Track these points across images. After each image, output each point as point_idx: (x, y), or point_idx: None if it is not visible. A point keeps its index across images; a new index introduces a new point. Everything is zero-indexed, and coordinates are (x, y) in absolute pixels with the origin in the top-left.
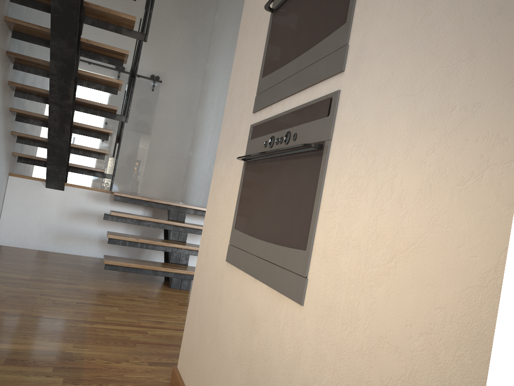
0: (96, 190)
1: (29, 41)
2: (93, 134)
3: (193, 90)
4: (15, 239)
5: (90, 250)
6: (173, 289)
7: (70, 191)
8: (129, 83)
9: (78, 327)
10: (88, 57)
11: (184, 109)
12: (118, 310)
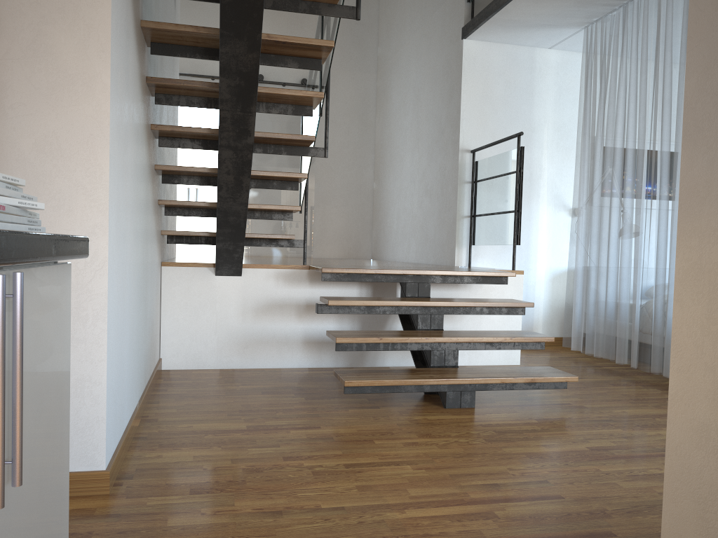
0: (286, 267)
1: (178, 55)
2: (275, 184)
3: (364, 90)
4: (185, 358)
5: (291, 358)
6: (451, 409)
7: (249, 275)
8: (324, 94)
9: (388, 522)
10: (267, 64)
11: (356, 122)
12: (414, 472)
